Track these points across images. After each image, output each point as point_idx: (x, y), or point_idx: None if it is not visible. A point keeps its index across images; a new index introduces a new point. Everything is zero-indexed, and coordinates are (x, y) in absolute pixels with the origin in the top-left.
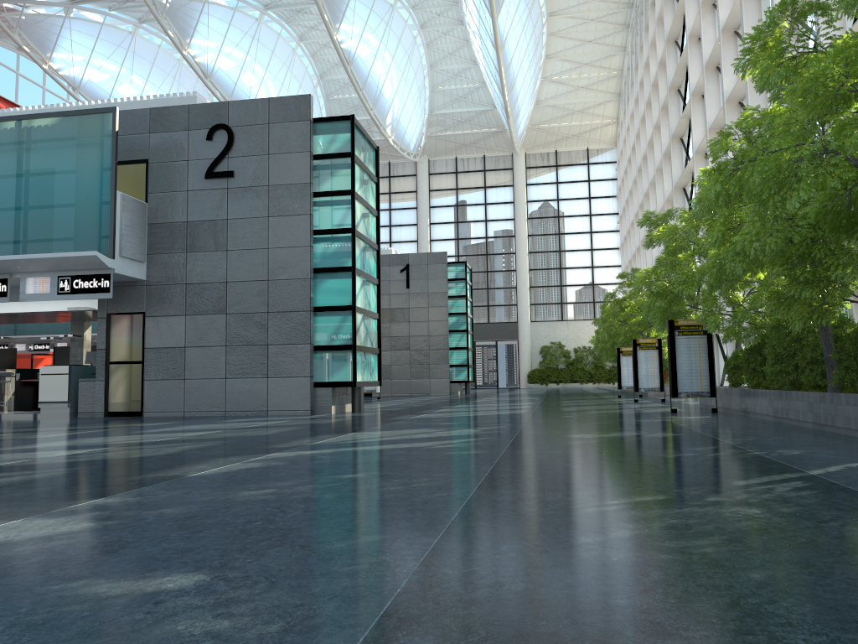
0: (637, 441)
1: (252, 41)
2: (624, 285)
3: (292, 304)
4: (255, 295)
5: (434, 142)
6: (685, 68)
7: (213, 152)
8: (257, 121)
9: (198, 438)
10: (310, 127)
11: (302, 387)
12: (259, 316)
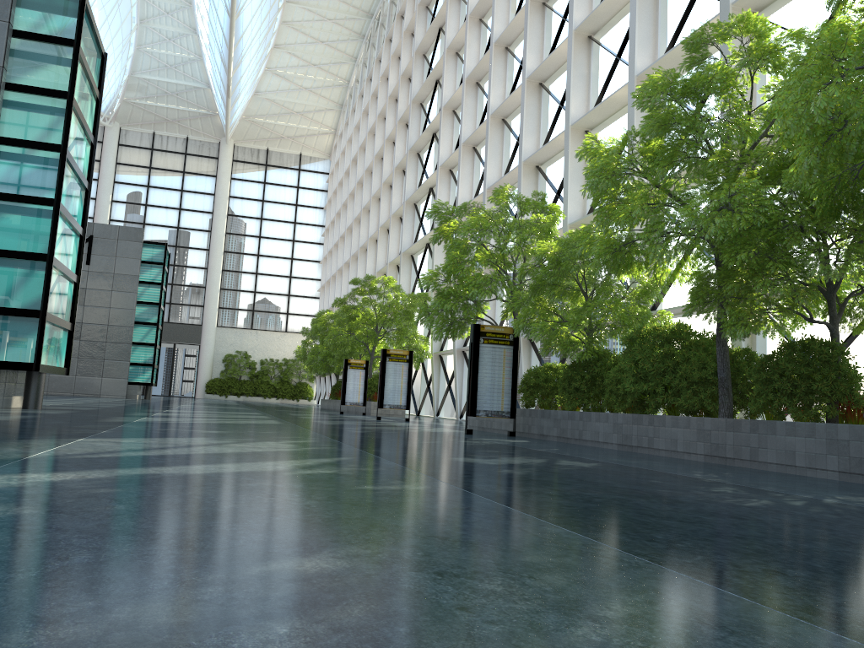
0: (587, 473)
1: None
2: (358, 292)
3: None
4: None
5: (130, 109)
6: (434, 82)
7: None
8: None
9: None
10: None
11: None
12: None
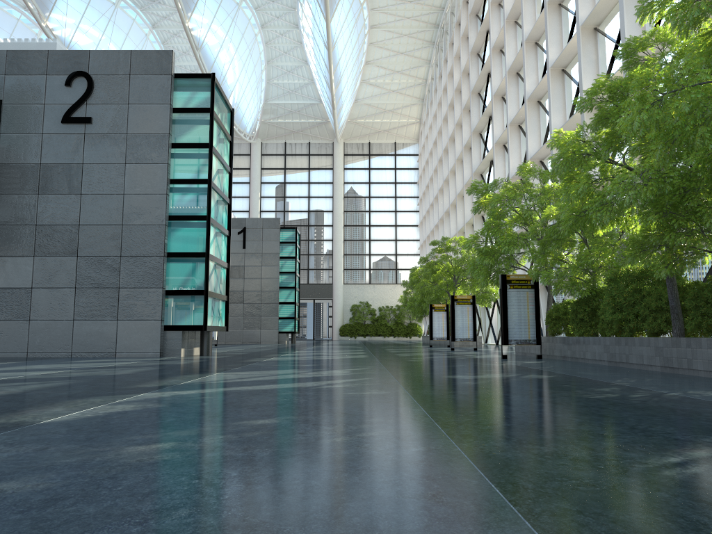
0: (526, 382)
1: (108, 22)
2: (436, 251)
3: (146, 249)
4: (108, 239)
5: (267, 127)
6: (487, 75)
7: (71, 97)
8: (118, 71)
9: (45, 378)
10: (171, 81)
11: (153, 330)
12: (111, 259)
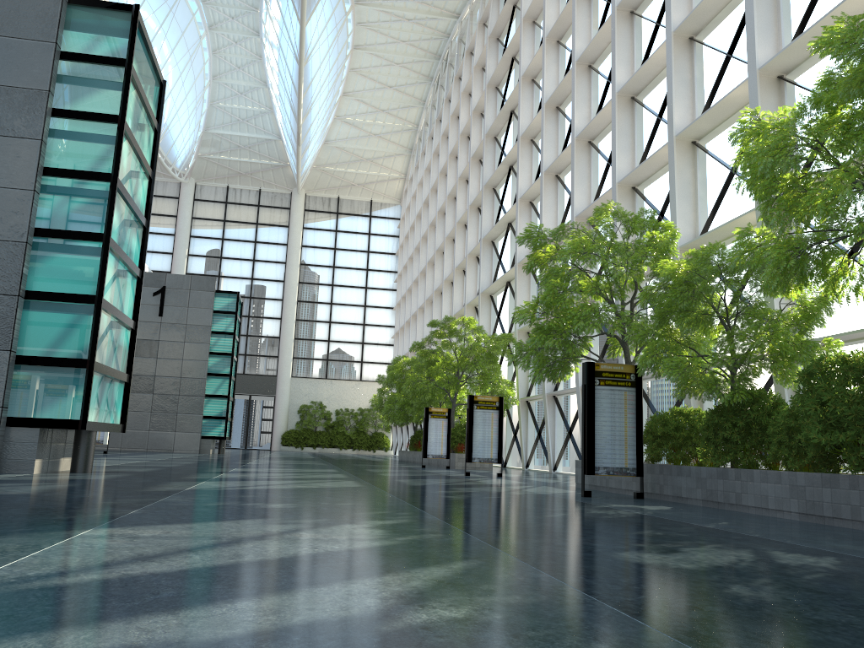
0: None
1: None
2: (437, 335)
3: None
4: None
5: (205, 164)
6: (509, 113)
7: None
8: None
9: None
10: (62, 7)
11: None
12: None
